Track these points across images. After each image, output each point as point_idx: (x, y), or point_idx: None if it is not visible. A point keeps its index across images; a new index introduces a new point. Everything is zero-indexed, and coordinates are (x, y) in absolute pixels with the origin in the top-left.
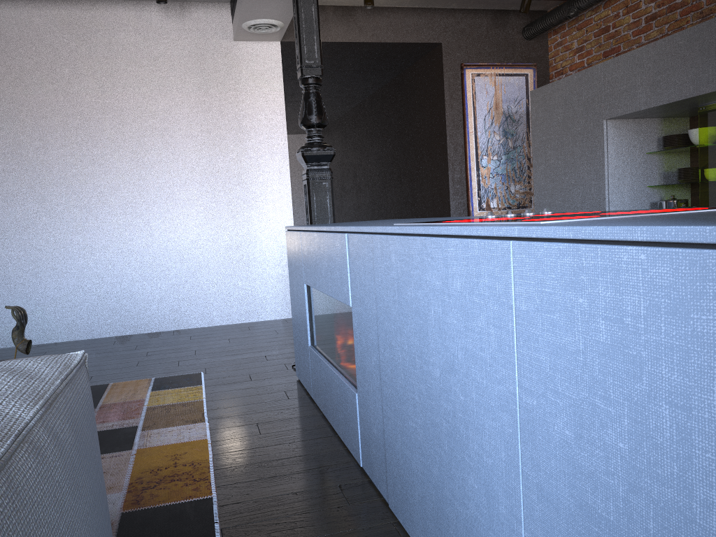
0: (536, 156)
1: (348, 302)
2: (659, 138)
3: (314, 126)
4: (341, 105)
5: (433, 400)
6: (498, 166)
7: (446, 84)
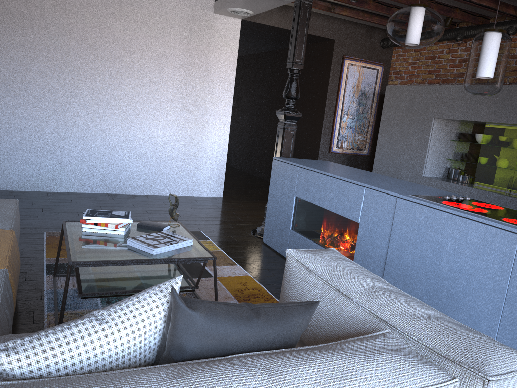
0: (383, 125)
1: (357, 220)
2: (457, 133)
3: (293, 99)
4: (240, 52)
5: (437, 280)
6: (351, 122)
7: (332, 66)
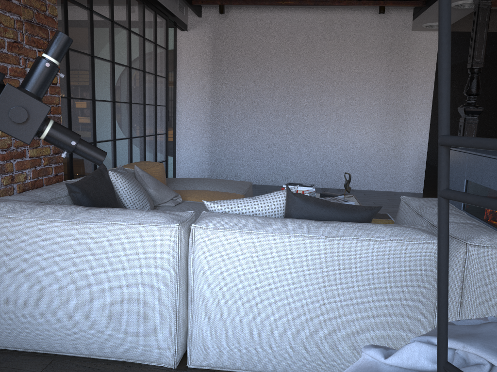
0: None
1: None
2: None
3: (473, 95)
4: (455, 60)
5: None
6: None
7: None
